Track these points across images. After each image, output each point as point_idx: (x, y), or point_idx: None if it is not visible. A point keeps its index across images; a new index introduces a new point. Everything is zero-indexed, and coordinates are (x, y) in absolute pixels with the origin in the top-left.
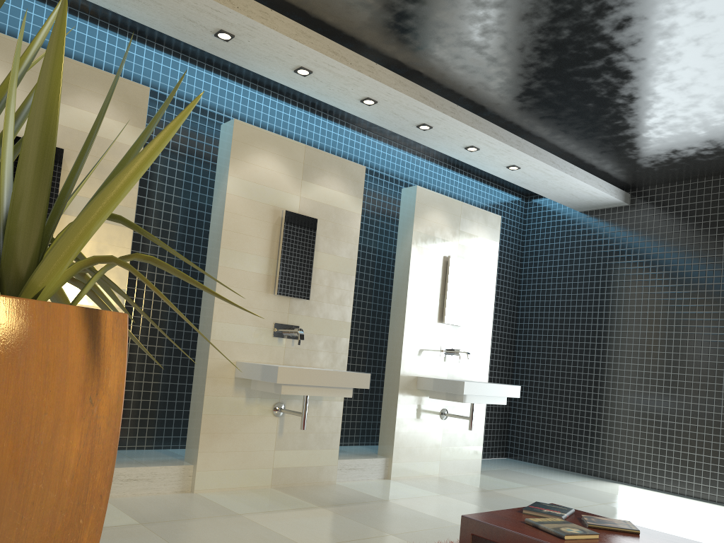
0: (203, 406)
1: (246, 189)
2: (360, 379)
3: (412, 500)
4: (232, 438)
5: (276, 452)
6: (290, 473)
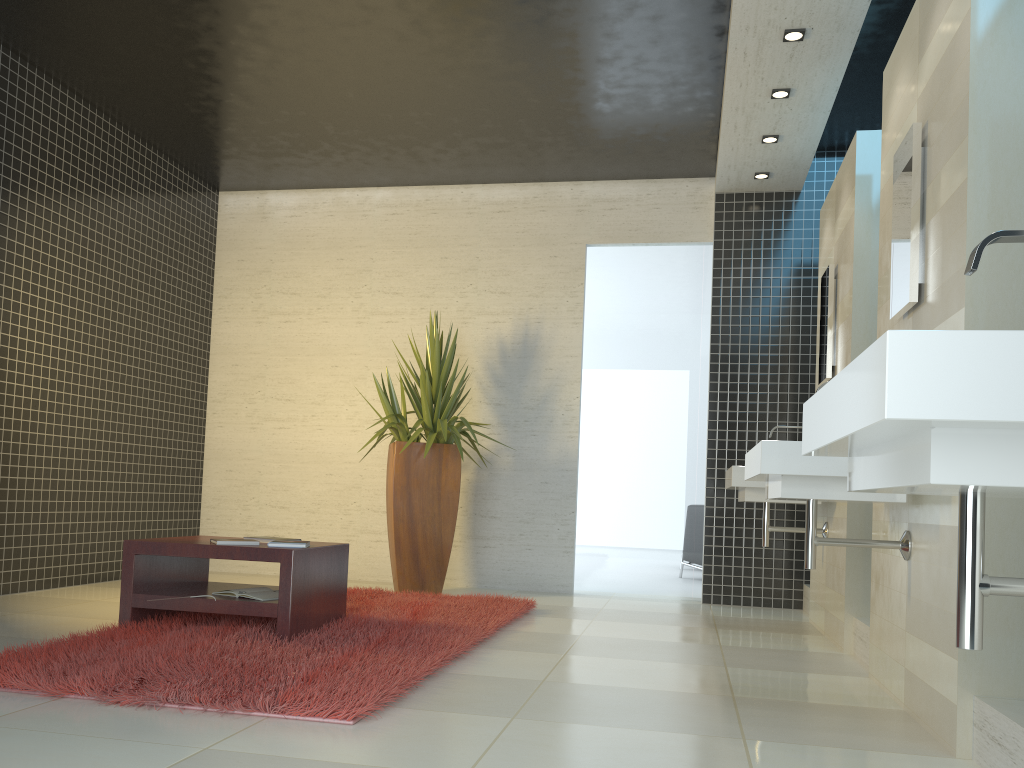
0: (872, 538)
1: (888, 165)
2: (758, 455)
3: (725, 757)
4: (883, 595)
5: (906, 636)
6: (916, 690)
